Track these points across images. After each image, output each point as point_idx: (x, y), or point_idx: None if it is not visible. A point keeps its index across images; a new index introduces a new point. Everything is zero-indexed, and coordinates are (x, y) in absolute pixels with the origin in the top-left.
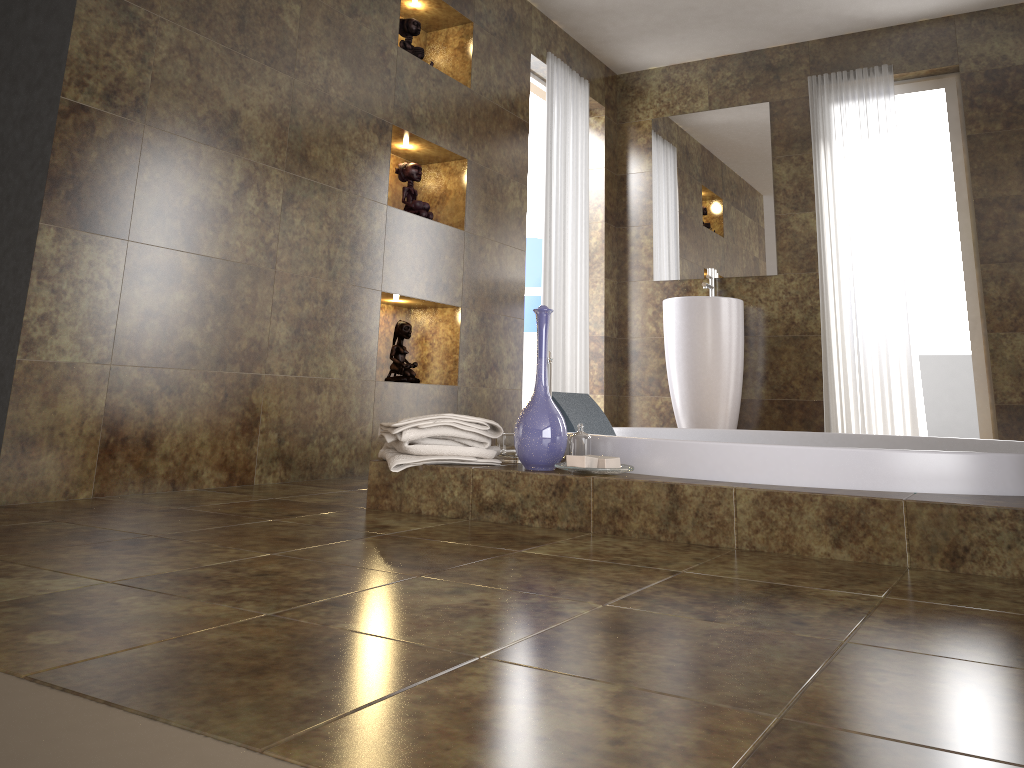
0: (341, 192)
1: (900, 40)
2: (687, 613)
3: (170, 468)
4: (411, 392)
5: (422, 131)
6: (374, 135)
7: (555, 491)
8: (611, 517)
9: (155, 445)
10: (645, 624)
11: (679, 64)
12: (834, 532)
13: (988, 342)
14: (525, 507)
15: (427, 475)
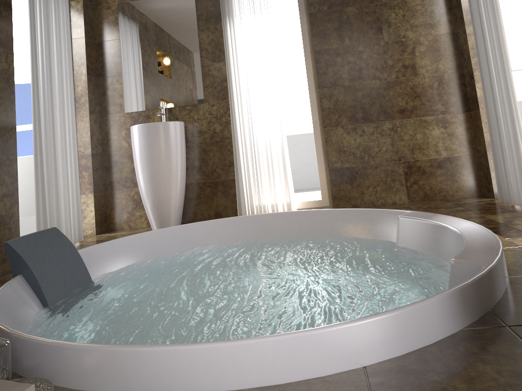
0: None
1: None
2: None
3: None
4: None
5: None
6: None
7: None
8: None
9: None
10: None
11: None
12: None
13: (324, 134)
14: None
15: None
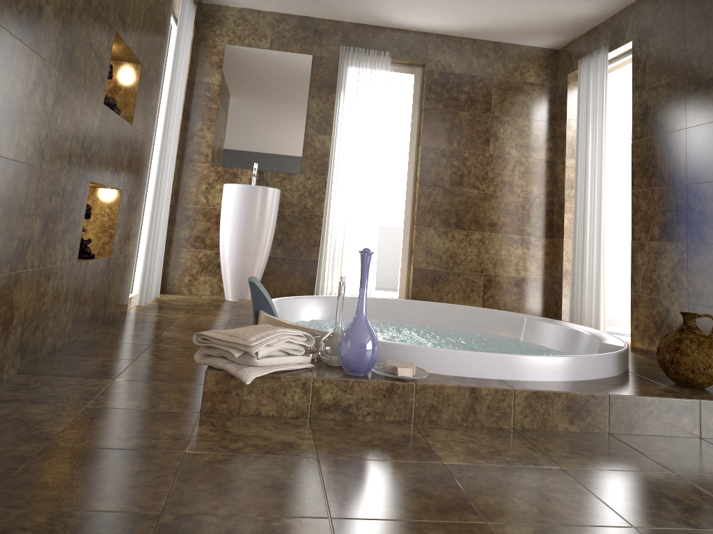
0: (84, 91)
1: (398, 38)
2: (676, 523)
3: None
4: (91, 267)
5: (127, 38)
6: (106, 39)
7: (385, 394)
8: (428, 411)
9: None
10: None
11: (253, 9)
12: (570, 415)
13: (415, 231)
14: (359, 406)
15: (268, 383)
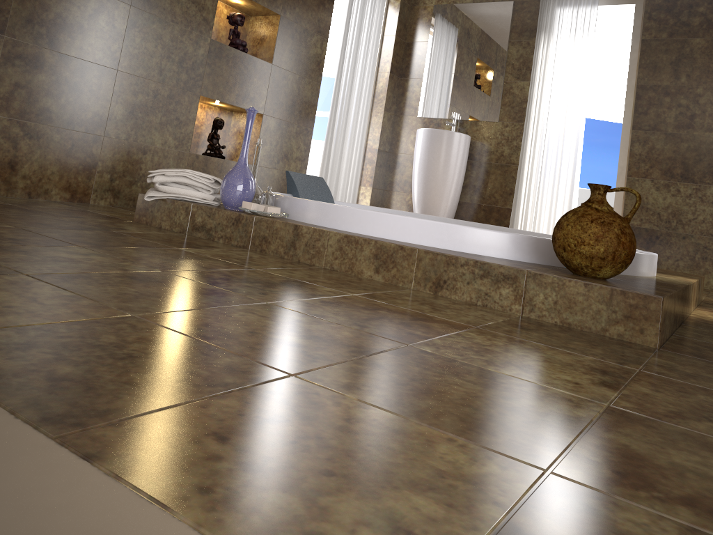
0: (174, 25)
1: None
2: (204, 281)
3: (28, 184)
4: (217, 164)
5: None
6: None
7: (234, 222)
8: (261, 241)
9: (17, 169)
10: (164, 280)
11: None
12: (377, 264)
13: (626, 183)
14: (216, 230)
15: (168, 205)
